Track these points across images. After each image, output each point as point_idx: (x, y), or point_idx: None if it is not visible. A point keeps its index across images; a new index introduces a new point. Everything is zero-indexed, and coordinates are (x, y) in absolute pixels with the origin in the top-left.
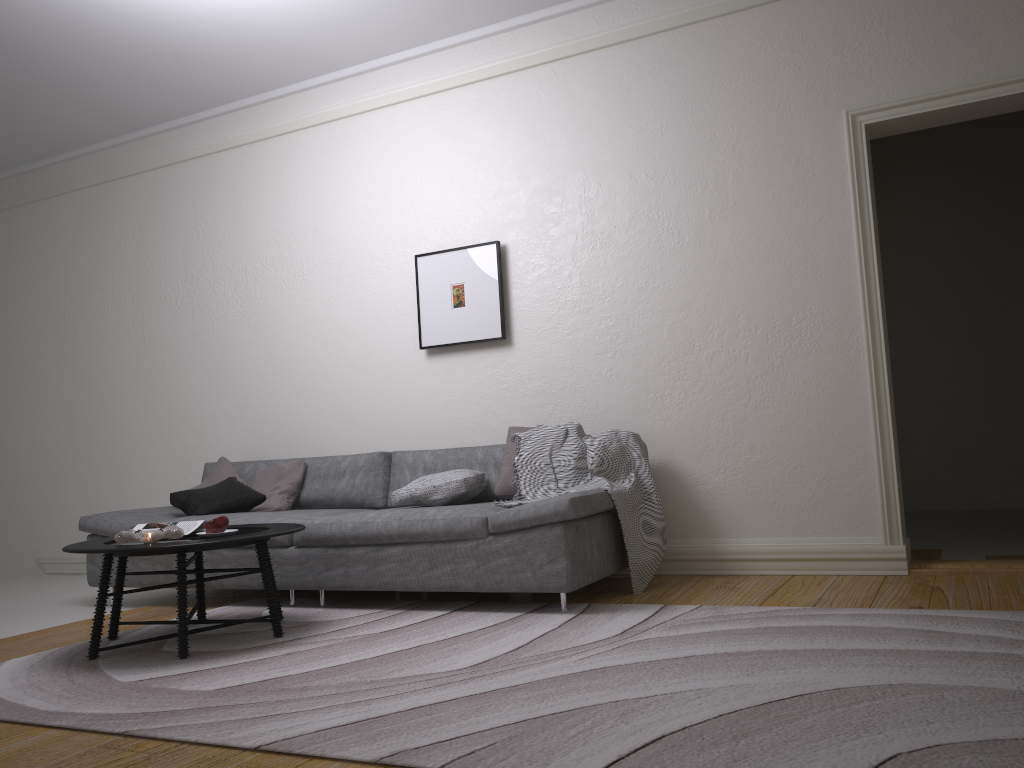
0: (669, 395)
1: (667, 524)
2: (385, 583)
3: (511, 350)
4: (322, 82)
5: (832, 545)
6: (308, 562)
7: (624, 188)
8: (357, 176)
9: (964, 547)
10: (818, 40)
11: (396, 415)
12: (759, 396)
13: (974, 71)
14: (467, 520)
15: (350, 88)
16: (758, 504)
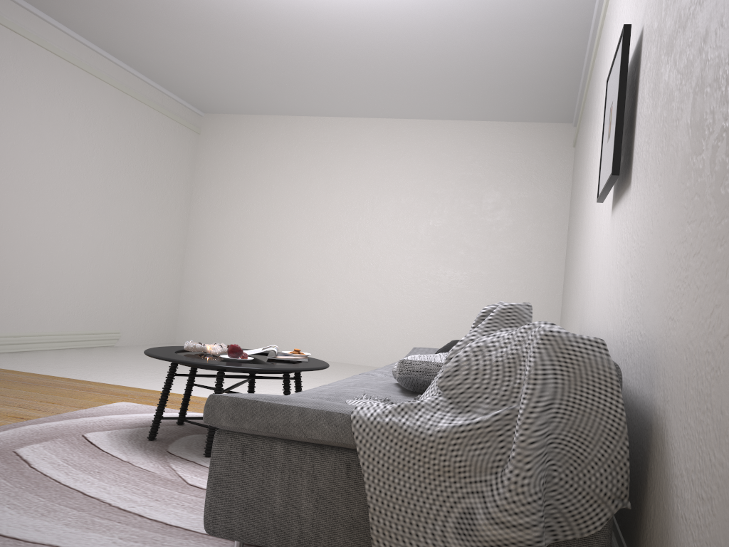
0: (680, 261)
1: None
2: None
3: (630, 192)
4: None
5: None
6: None
7: None
8: (619, 3)
9: None
10: None
11: (600, 288)
12: None
13: None
14: None
15: None
16: None
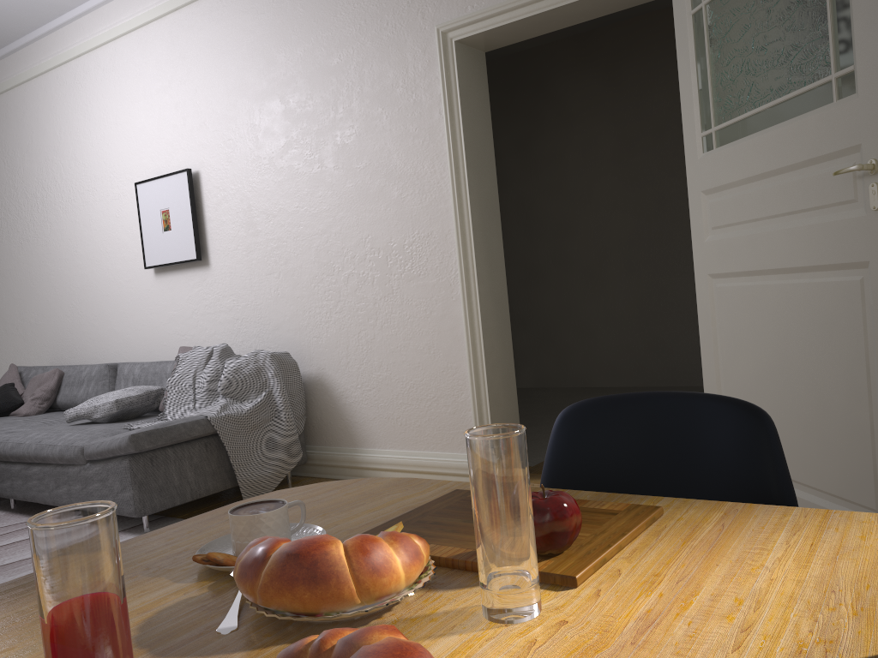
0: (319, 314)
1: (324, 432)
2: (33, 497)
3: (209, 270)
4: (64, 21)
5: (439, 460)
6: None
7: (277, 114)
8: (97, 109)
9: None
10: None
11: (140, 326)
12: (384, 317)
13: None
14: (72, 448)
15: (85, 25)
16: (387, 418)
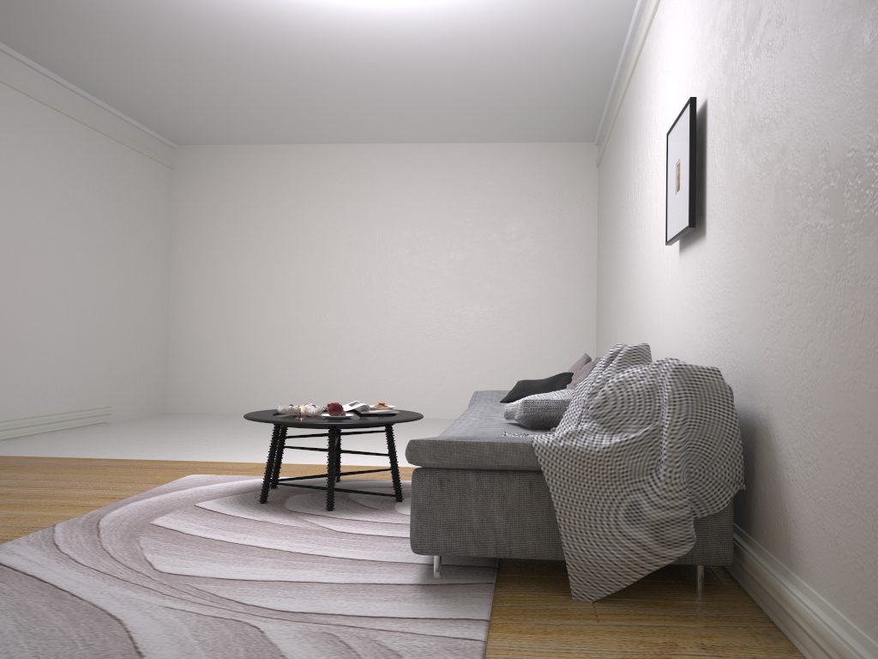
0: (773, 307)
1: (765, 523)
2: None
3: (705, 241)
4: None
5: None
6: None
7: None
8: (665, 53)
9: None
10: None
11: (669, 321)
12: (834, 315)
13: None
14: None
15: None
16: (825, 531)
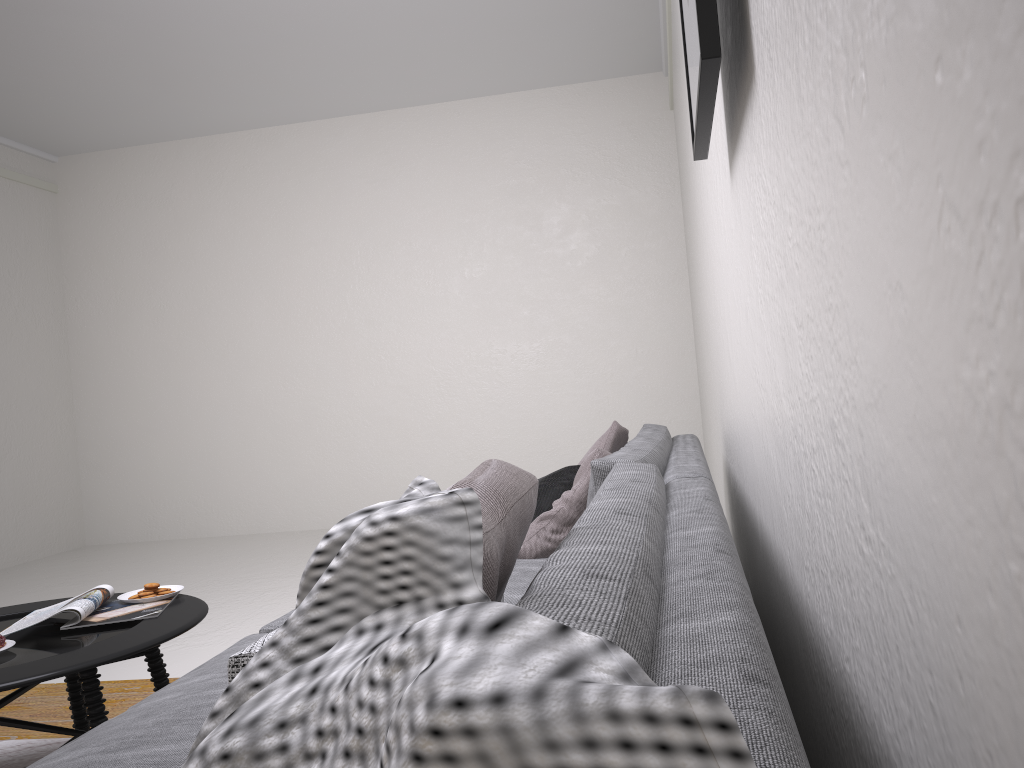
0: None
1: None
2: None
3: (757, 95)
4: None
5: None
6: None
7: None
8: None
9: None
10: None
11: (737, 349)
12: None
13: None
14: None
15: None
16: None
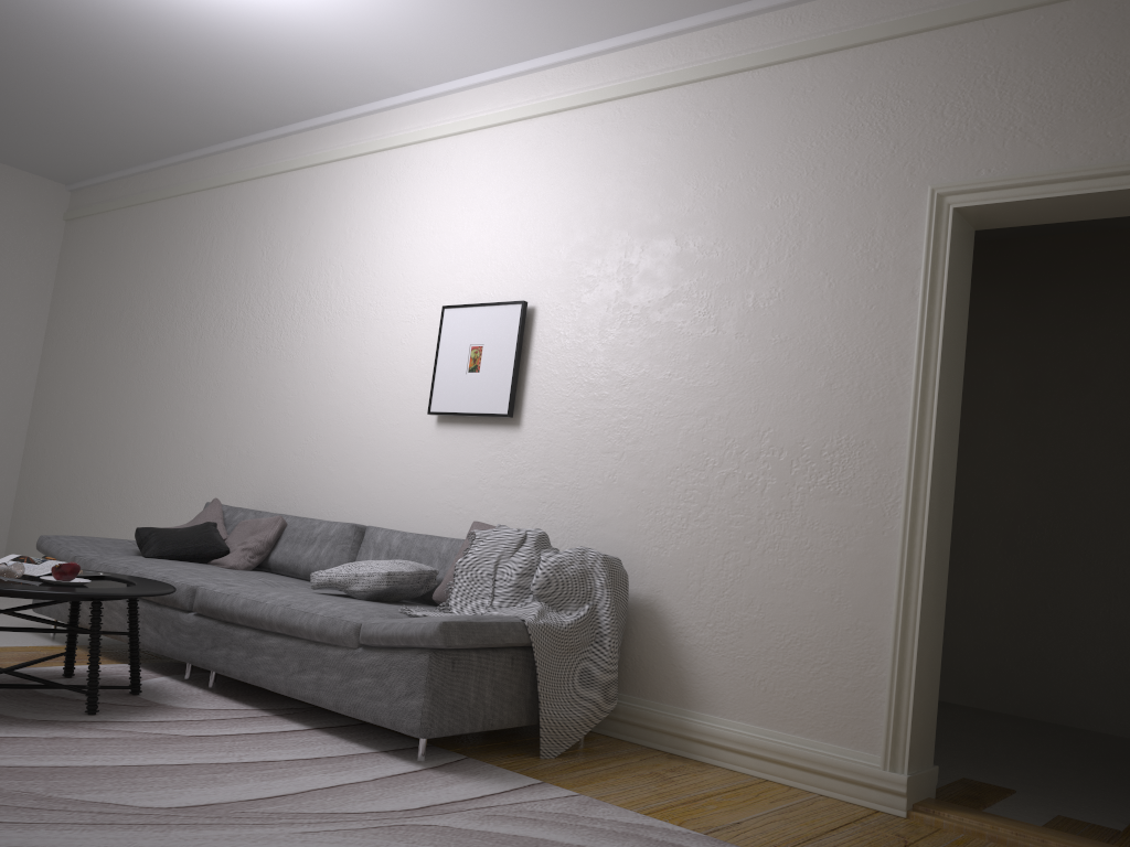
0: (670, 517)
1: (639, 678)
2: (257, 677)
3: (518, 431)
4: (396, 103)
5: (819, 753)
6: (200, 634)
7: (667, 256)
8: (410, 210)
9: (1053, 795)
10: (916, 95)
11: (396, 485)
12: (769, 539)
13: (1105, 151)
14: (342, 623)
15: (422, 112)
16: (744, 677)
